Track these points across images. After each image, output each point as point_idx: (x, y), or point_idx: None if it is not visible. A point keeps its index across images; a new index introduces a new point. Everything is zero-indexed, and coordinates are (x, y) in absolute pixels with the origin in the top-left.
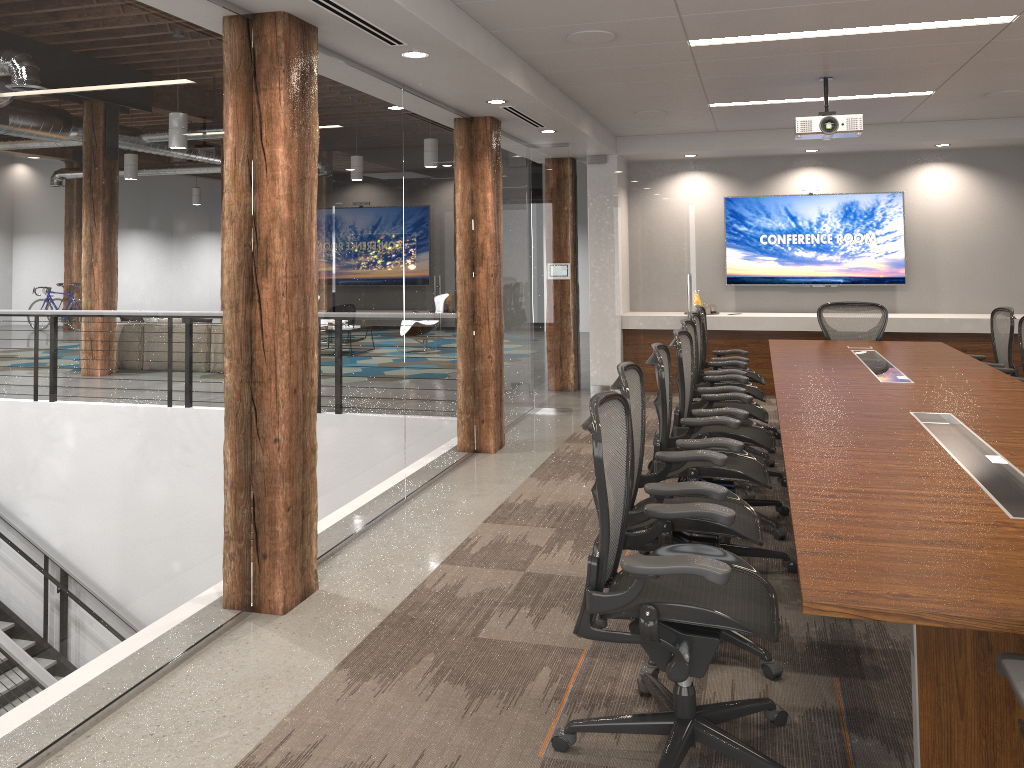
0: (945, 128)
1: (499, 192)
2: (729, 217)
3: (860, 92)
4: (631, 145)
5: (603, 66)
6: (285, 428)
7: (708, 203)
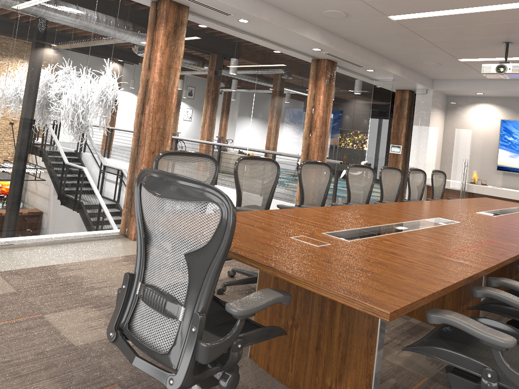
0: None
1: (330, 96)
2: (502, 131)
3: None
4: (441, 85)
5: (364, 32)
6: (144, 166)
7: (491, 122)
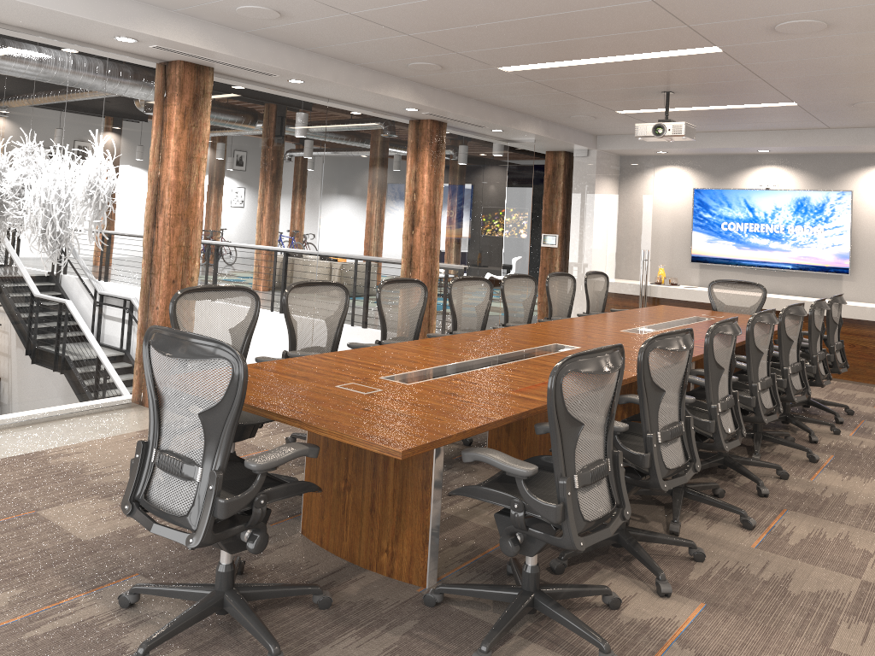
0: (874, 134)
1: (439, 174)
2: (696, 205)
3: (726, 103)
4: (608, 142)
5: (474, 84)
6: (162, 301)
7: (682, 193)
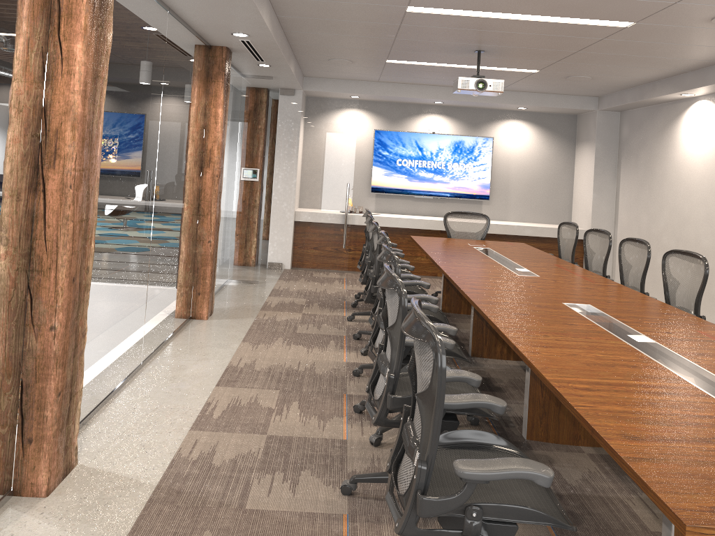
0: (527, 97)
1: (226, 109)
2: (377, 144)
3: (493, 64)
4: (314, 84)
5: (330, 18)
6: (63, 316)
7: (362, 133)
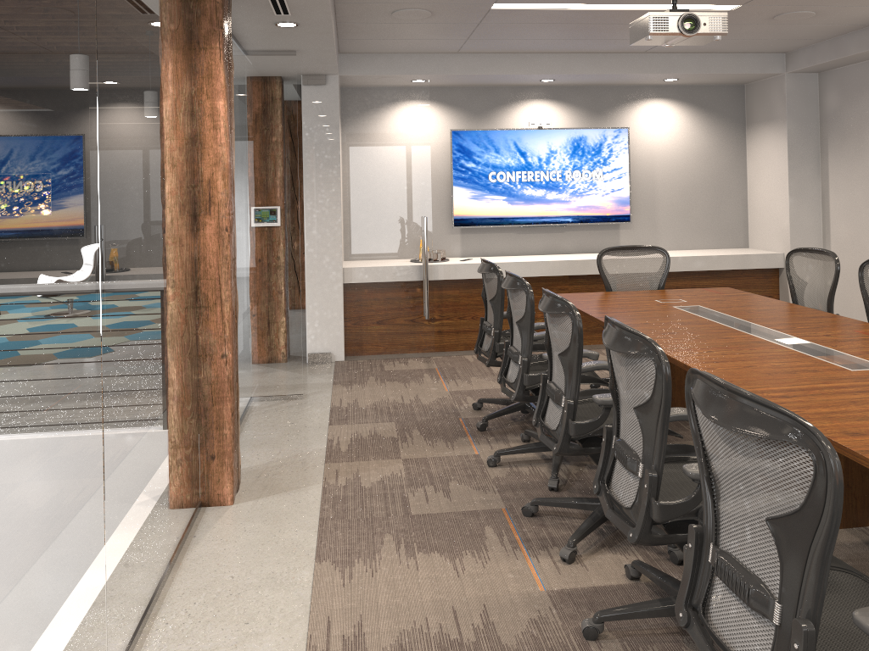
0: (683, 60)
1: (231, 102)
2: (456, 152)
3: None
4: (356, 64)
5: None
6: None
7: (432, 136)
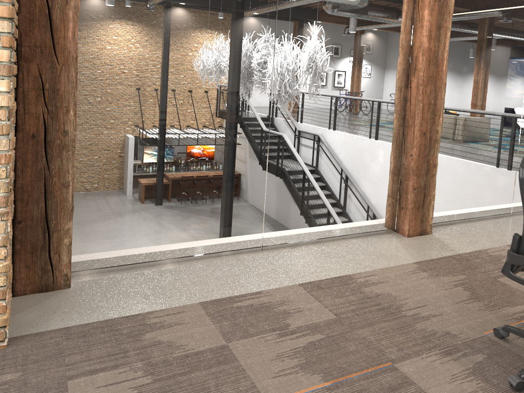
0: None
1: None
2: None
3: None
4: None
5: None
6: (416, 150)
7: None
